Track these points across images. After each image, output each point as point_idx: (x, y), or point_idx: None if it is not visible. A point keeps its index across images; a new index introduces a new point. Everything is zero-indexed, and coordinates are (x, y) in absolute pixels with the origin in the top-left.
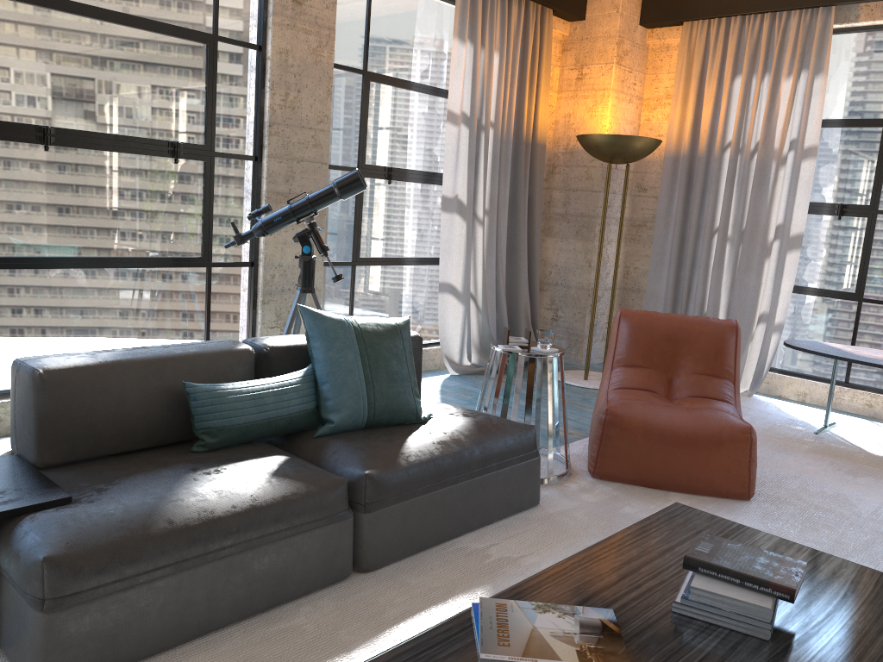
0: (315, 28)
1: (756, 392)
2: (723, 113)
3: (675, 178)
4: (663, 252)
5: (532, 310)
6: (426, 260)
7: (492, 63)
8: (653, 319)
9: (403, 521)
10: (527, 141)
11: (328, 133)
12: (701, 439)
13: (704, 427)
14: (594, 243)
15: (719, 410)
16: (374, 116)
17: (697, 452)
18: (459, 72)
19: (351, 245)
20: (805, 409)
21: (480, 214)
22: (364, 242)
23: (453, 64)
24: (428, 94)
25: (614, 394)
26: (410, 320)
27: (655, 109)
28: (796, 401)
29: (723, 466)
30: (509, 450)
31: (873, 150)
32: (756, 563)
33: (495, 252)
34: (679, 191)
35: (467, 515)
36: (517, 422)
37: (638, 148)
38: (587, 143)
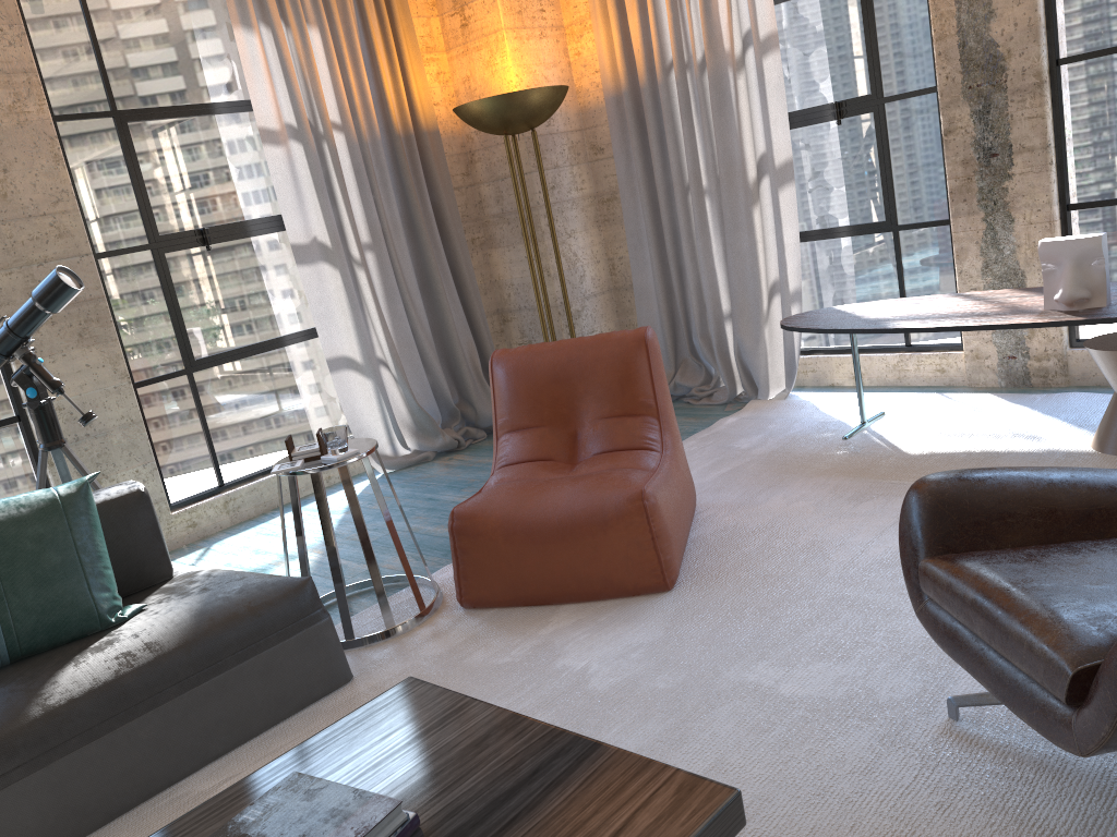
0: (0, 77)
1: (803, 387)
2: (652, 19)
3: (626, 126)
4: (639, 230)
5: (484, 356)
6: (307, 333)
7: (309, 45)
8: (533, 356)
9: (55, 791)
10: (407, 134)
11: (77, 212)
12: (579, 524)
13: (583, 506)
14: (545, 243)
15: (625, 468)
16: (153, 168)
17: (579, 544)
18: (258, 73)
19: (175, 347)
20: (857, 397)
21: (356, 253)
22: (196, 338)
23: (246, 63)
24: (234, 113)
25: (491, 478)
26: (87, 480)
27: (582, 37)
28: (852, 387)
29: (619, 554)
30: (255, 629)
31: (855, 15)
32: (312, 826)
33: (399, 296)
34: (631, 143)
35: (196, 741)
36: (285, 579)
37: (530, 106)
38: (465, 118)
